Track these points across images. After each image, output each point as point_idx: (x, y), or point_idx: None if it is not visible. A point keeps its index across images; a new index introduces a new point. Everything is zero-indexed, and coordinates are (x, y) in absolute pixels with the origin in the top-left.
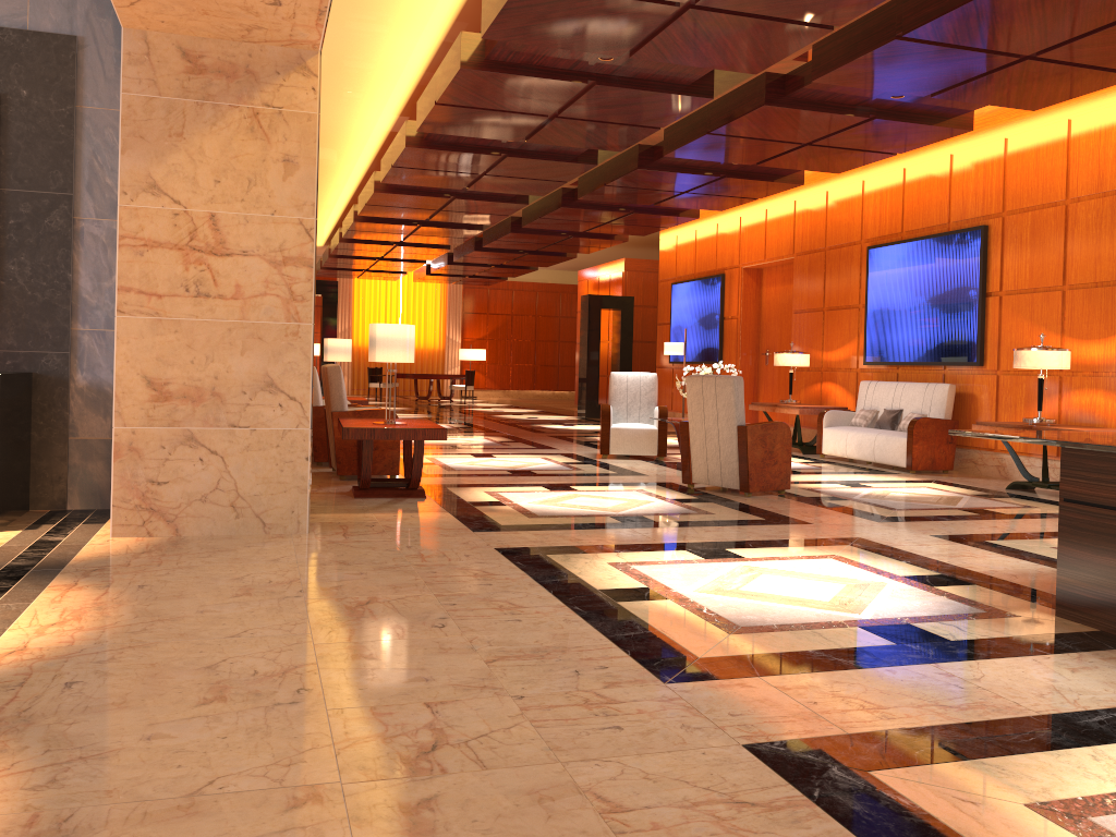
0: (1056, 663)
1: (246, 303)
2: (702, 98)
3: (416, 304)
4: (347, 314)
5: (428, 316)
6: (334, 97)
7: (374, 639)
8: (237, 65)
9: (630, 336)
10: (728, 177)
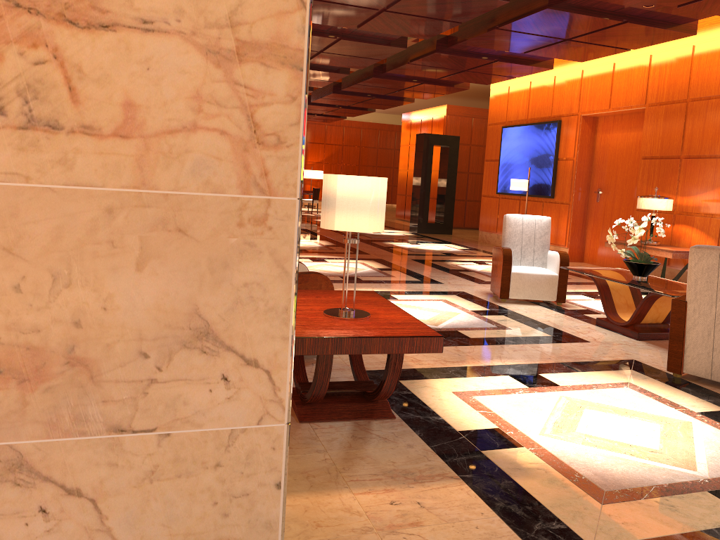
0: None
1: (150, 148)
2: None
3: None
4: None
5: None
6: None
7: None
8: None
9: (455, 168)
10: (630, 22)
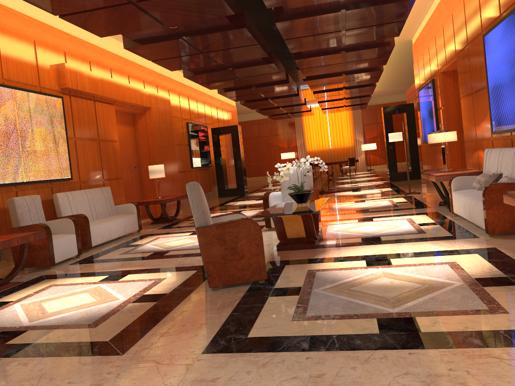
0: None
1: None
2: None
3: (336, 124)
4: (301, 135)
5: (343, 130)
6: None
7: None
8: None
9: (414, 127)
10: (347, 10)
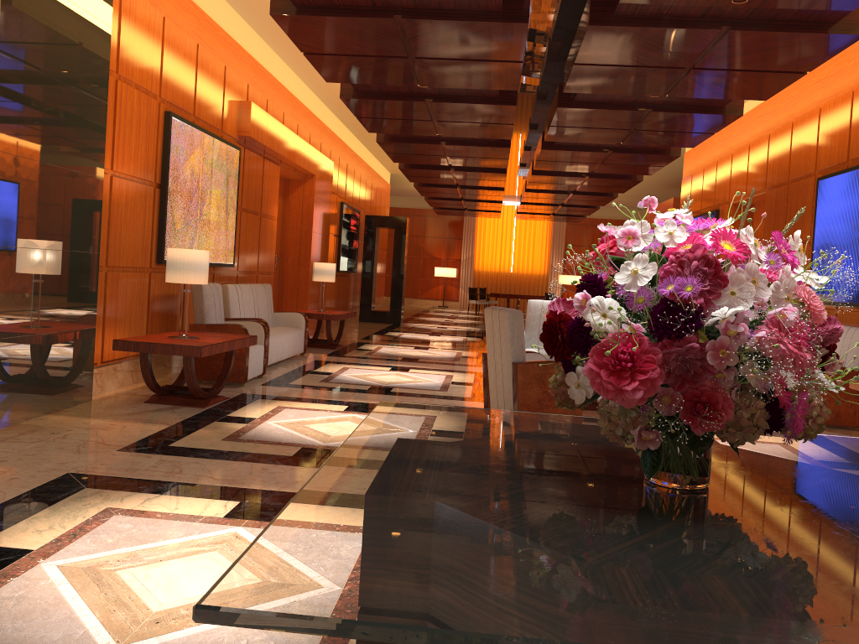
0: None
1: None
2: (517, 23)
3: (526, 237)
4: (470, 245)
5: (536, 247)
6: None
7: None
8: None
9: None
10: (655, 111)
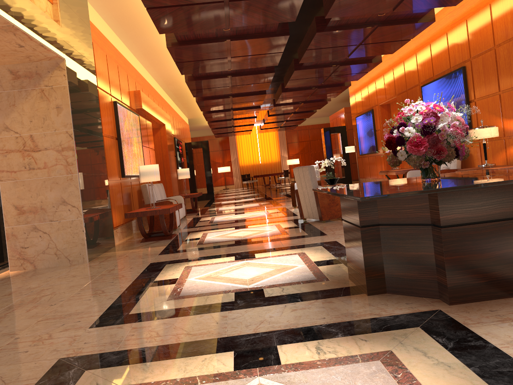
0: (293, 306)
1: (49, 169)
2: (284, 36)
3: (265, 142)
4: (235, 152)
5: (271, 147)
6: (165, 64)
7: (16, 313)
8: (32, 72)
9: (346, 144)
10: (341, 65)
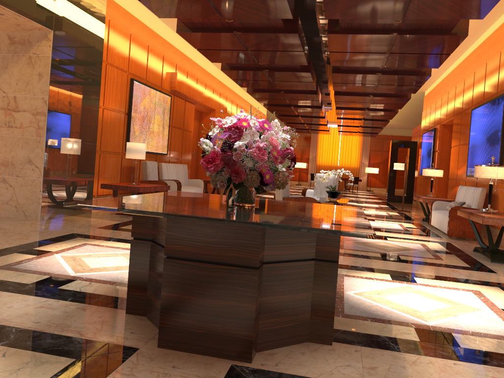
0: (49, 303)
1: (24, 130)
2: (292, 34)
3: (347, 146)
4: (314, 150)
5: (352, 151)
6: None
7: None
8: (25, 40)
9: (414, 161)
10: (383, 74)
